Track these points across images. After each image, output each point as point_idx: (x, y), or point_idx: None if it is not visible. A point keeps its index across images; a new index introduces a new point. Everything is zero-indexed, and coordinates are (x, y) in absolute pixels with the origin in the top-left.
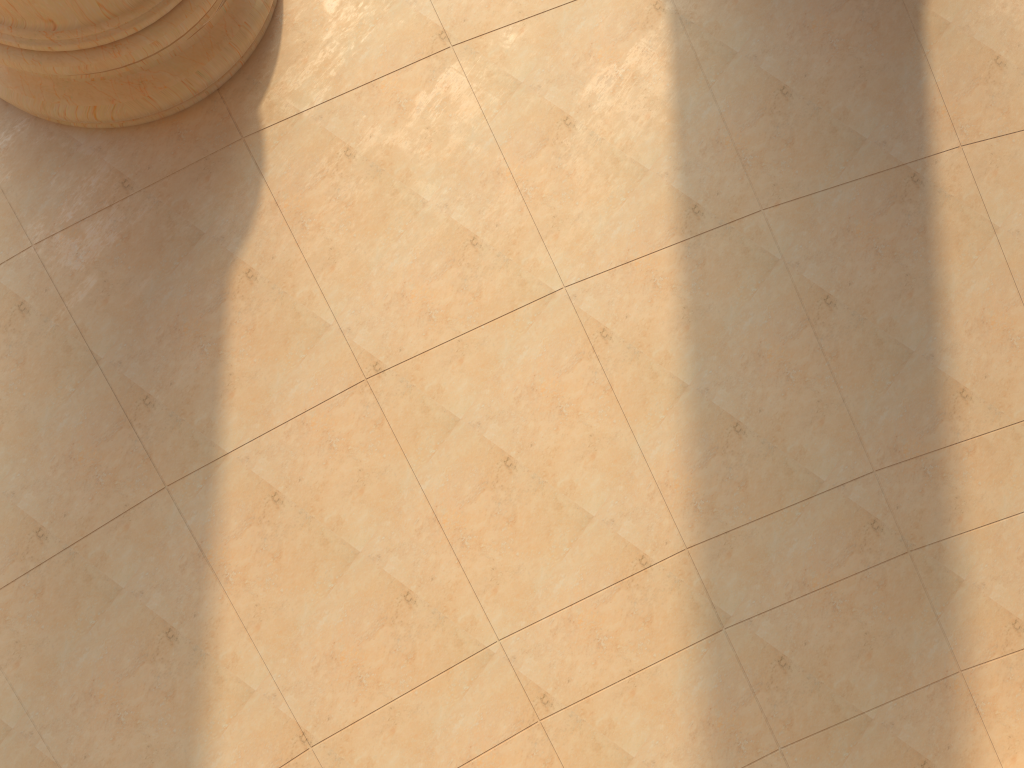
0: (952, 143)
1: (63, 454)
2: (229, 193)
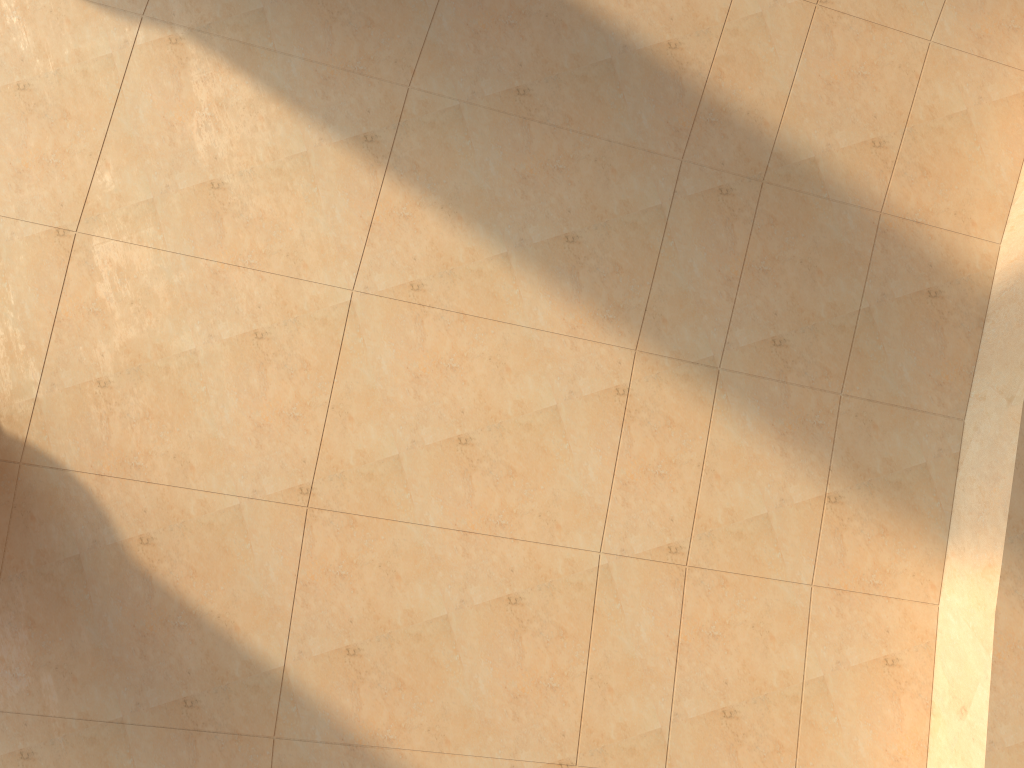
0: None
1: None
2: (60, 508)
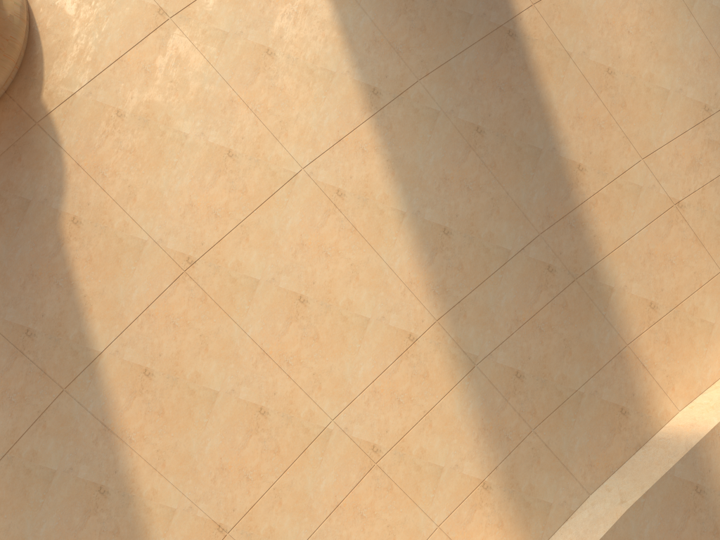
0: (527, 4)
1: None
2: (40, 166)
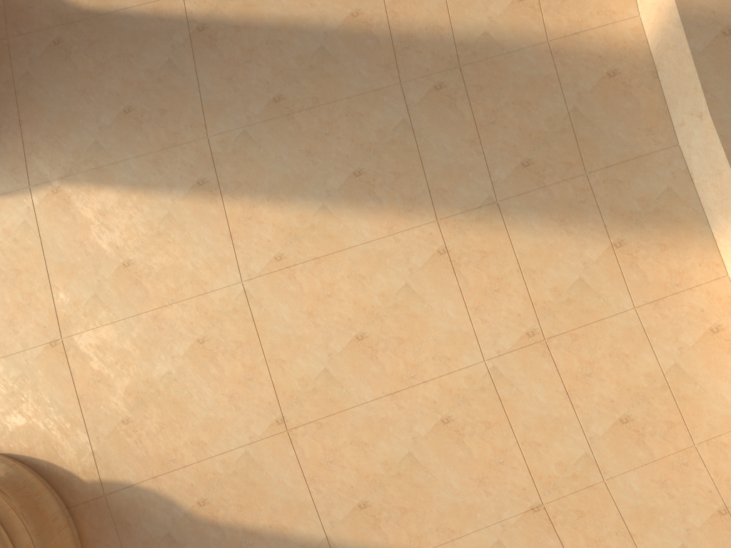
0: None
1: None
2: (142, 510)
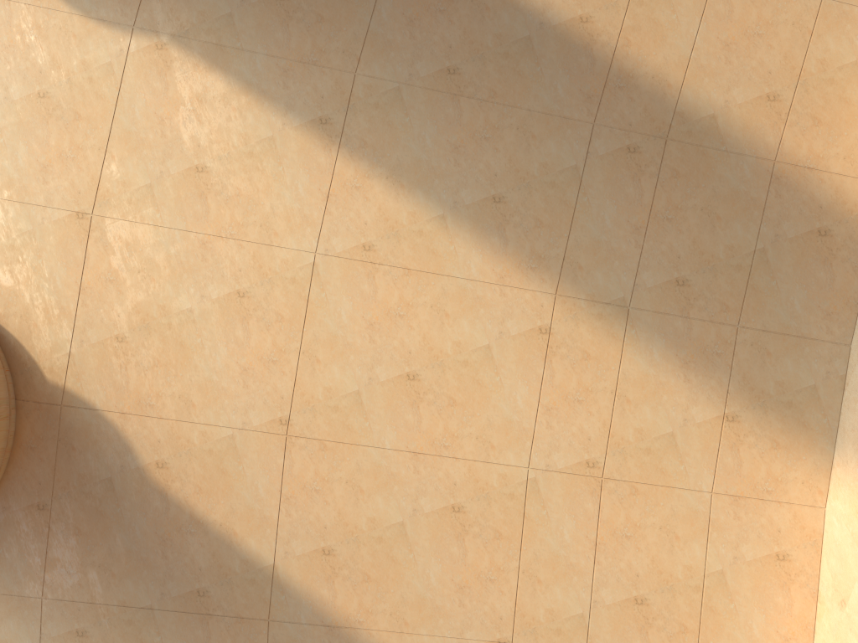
0: None
1: None
2: (94, 440)
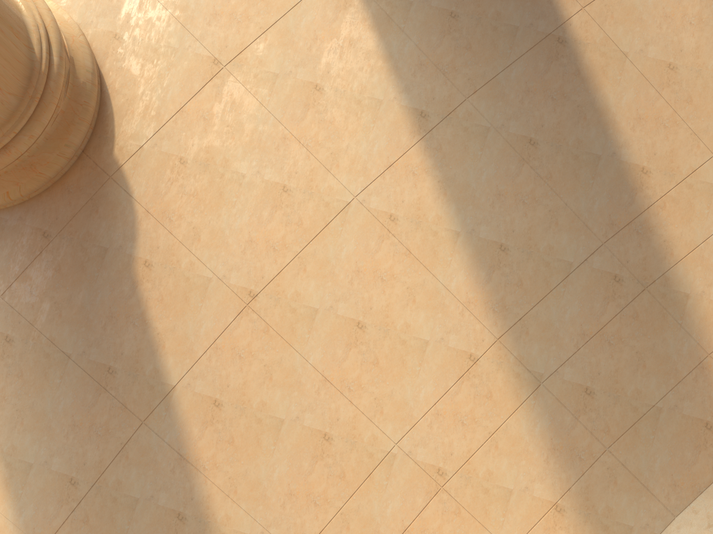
0: (576, 8)
1: (69, 425)
2: (114, 216)
